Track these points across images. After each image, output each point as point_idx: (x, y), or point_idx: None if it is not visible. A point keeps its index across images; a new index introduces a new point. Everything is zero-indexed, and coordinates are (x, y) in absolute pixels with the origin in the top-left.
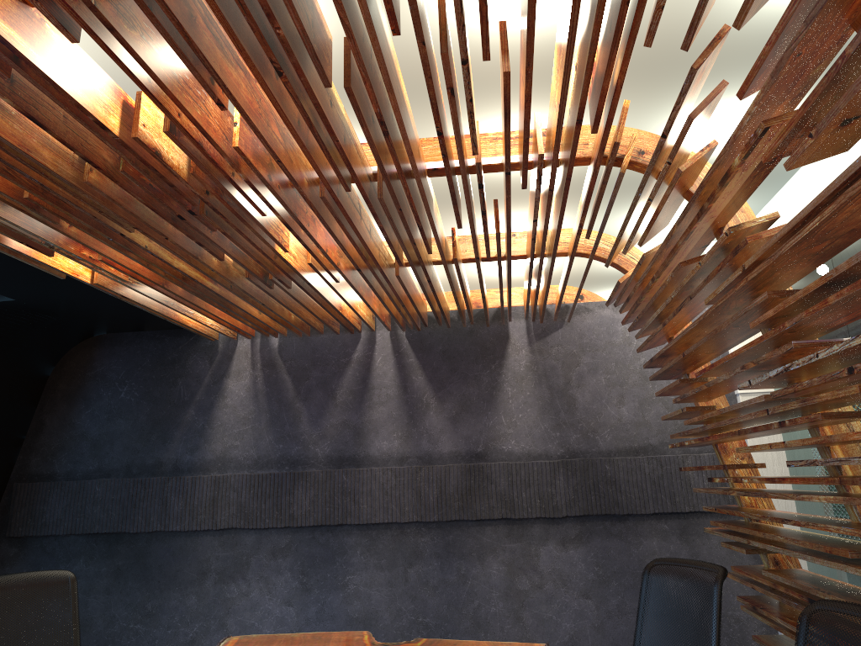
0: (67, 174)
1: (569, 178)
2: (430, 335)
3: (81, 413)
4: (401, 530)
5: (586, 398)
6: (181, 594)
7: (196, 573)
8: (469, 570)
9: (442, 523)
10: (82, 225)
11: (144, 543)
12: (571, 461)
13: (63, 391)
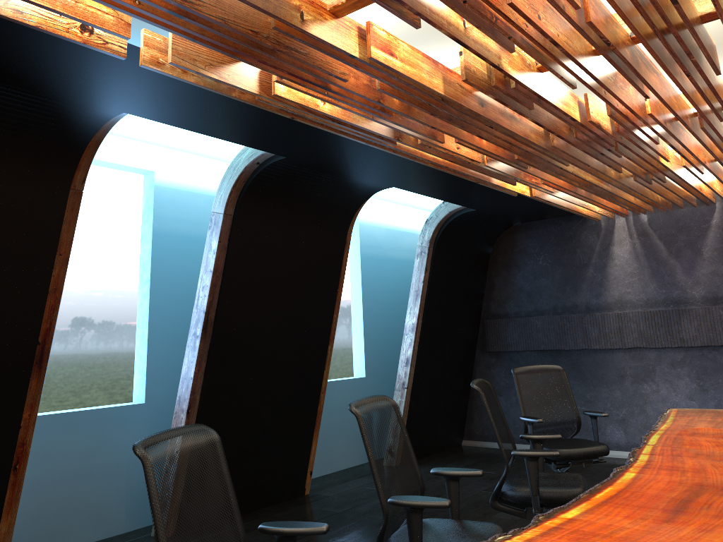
0: (541, 143)
1: None
2: None
3: (515, 275)
4: None
5: None
6: (608, 389)
7: (616, 376)
8: None
9: None
10: (539, 167)
11: (575, 357)
12: None
13: (501, 262)
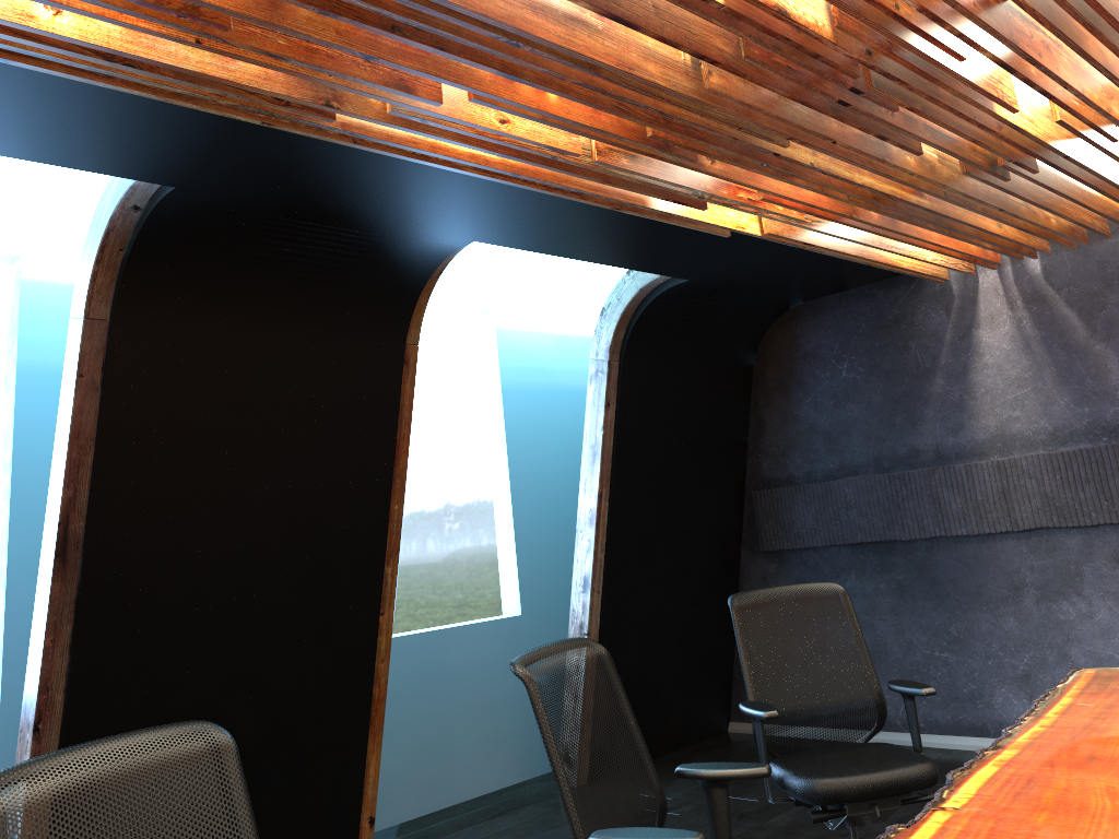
0: (684, 88)
1: None
2: None
3: (801, 403)
4: None
5: None
6: (991, 615)
7: (1005, 588)
8: None
9: None
10: (725, 156)
11: (923, 553)
12: None
13: (773, 380)
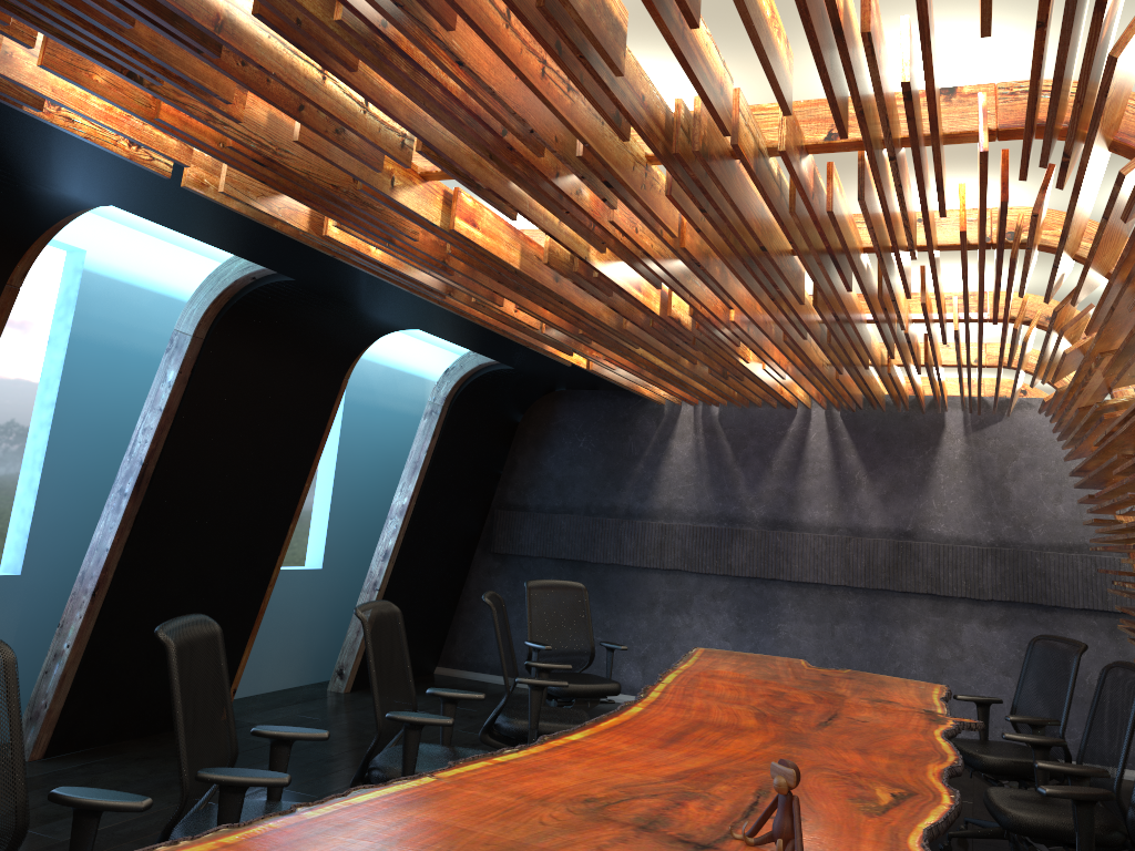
0: (613, 324)
1: (981, 342)
2: (864, 416)
3: (546, 457)
4: (829, 591)
5: (1021, 492)
6: (633, 618)
7: (646, 602)
8: (892, 635)
9: (868, 590)
10: (605, 344)
11: (602, 572)
12: (1000, 550)
13: (531, 437)
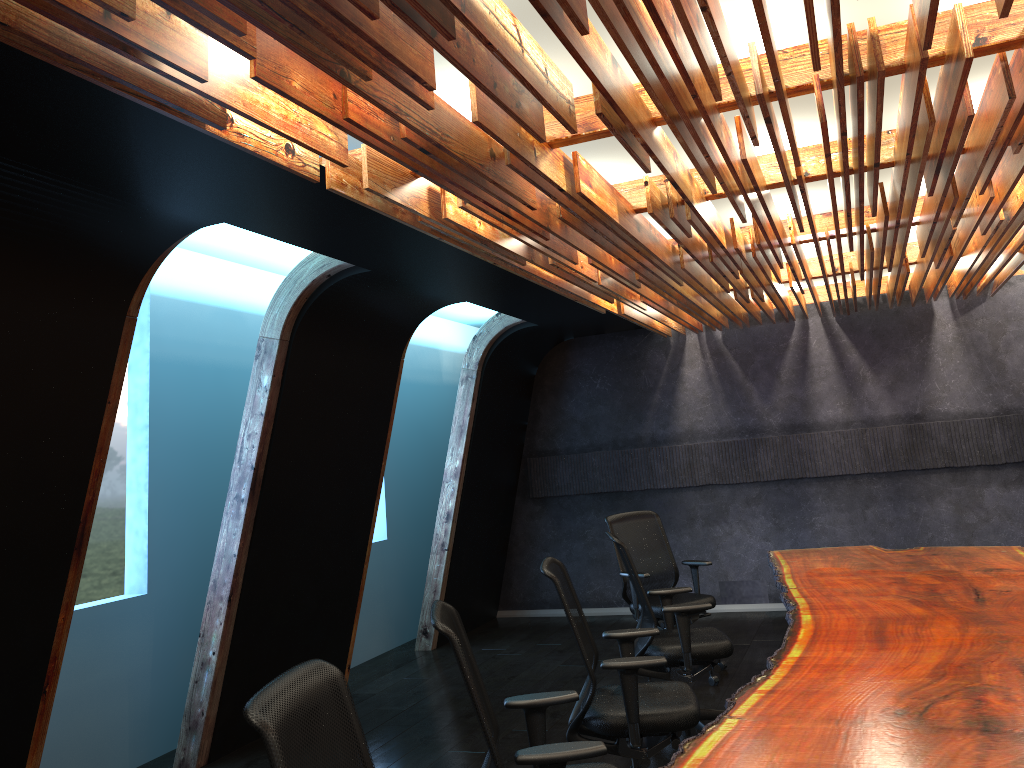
0: (672, 265)
1: (1020, 227)
2: (858, 318)
3: (567, 402)
4: (854, 480)
5: (1015, 362)
6: (676, 535)
7: (685, 519)
8: (920, 509)
9: (891, 473)
10: (652, 286)
11: (639, 498)
12: (1005, 417)
13: (549, 386)
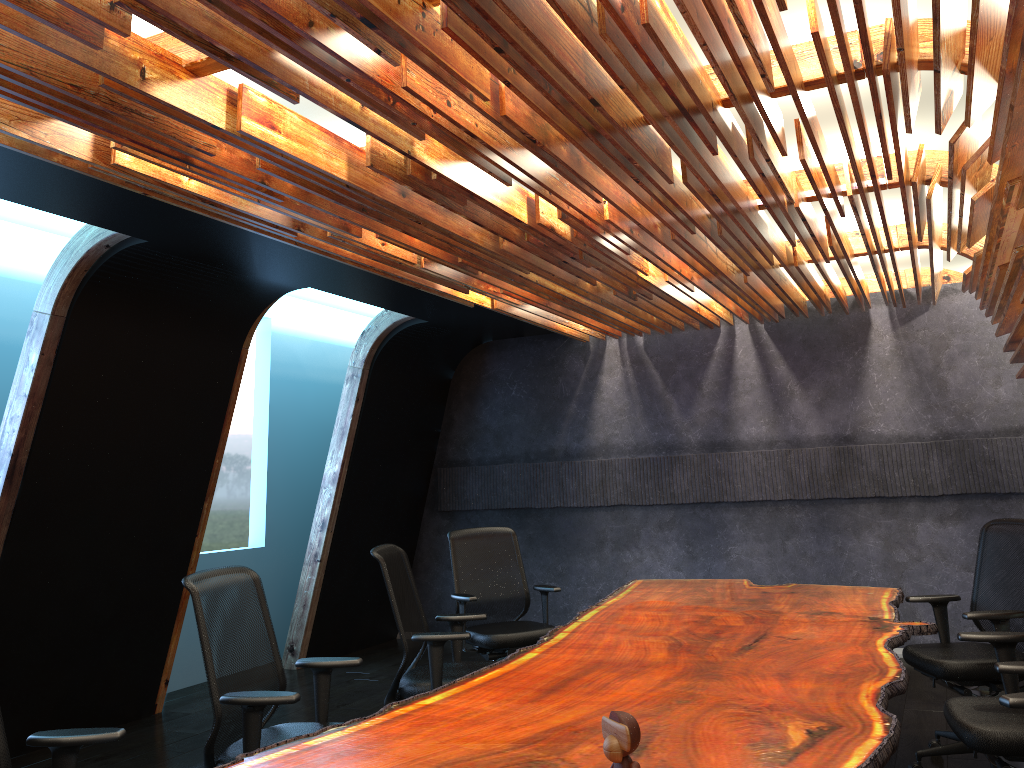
0: (489, 245)
1: (881, 207)
2: (788, 326)
3: (481, 409)
4: (776, 507)
5: (958, 380)
6: (584, 558)
7: (595, 542)
8: (845, 543)
9: (815, 501)
10: (493, 273)
11: (548, 517)
12: (944, 442)
13: (464, 391)
